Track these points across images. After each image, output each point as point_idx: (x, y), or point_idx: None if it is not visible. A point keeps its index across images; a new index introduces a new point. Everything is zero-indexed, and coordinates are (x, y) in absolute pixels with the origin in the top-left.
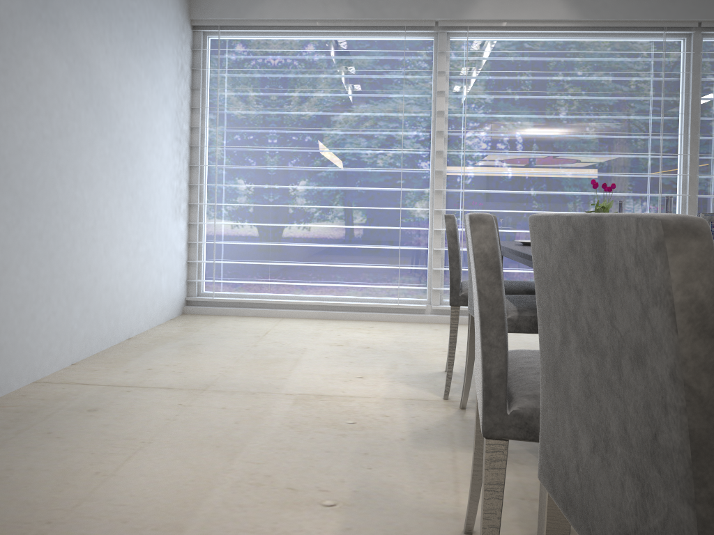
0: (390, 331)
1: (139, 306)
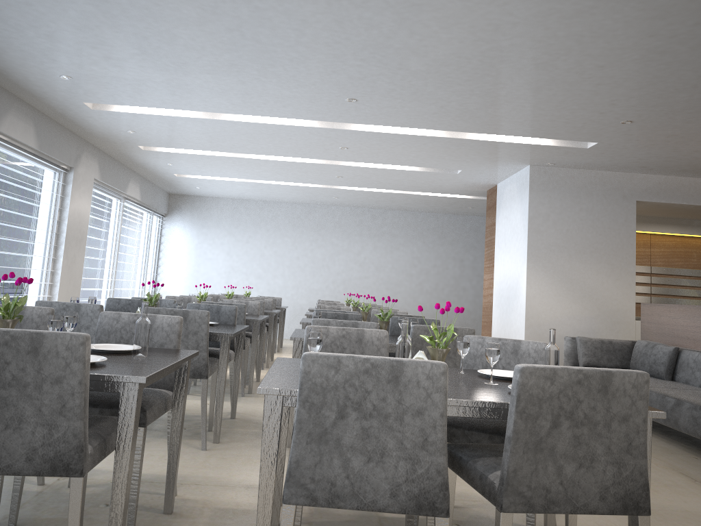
0: None
1: None
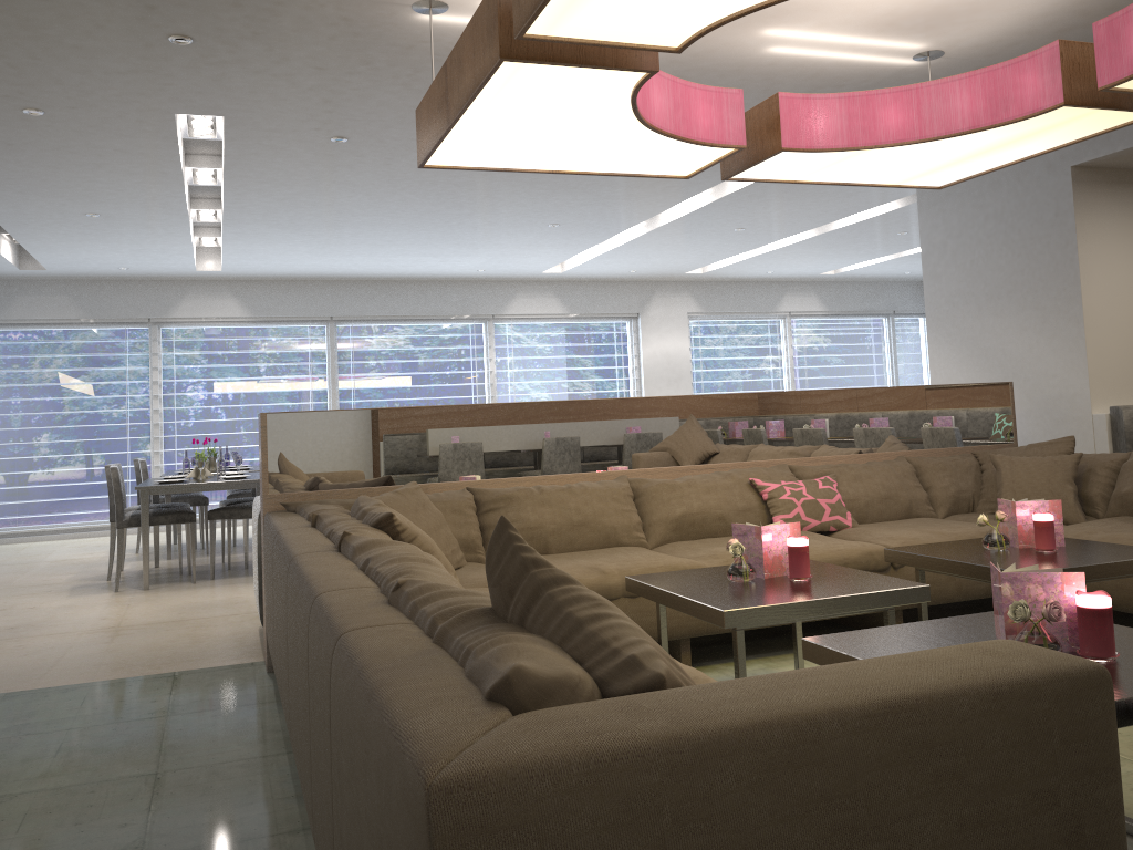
0: None
1: None
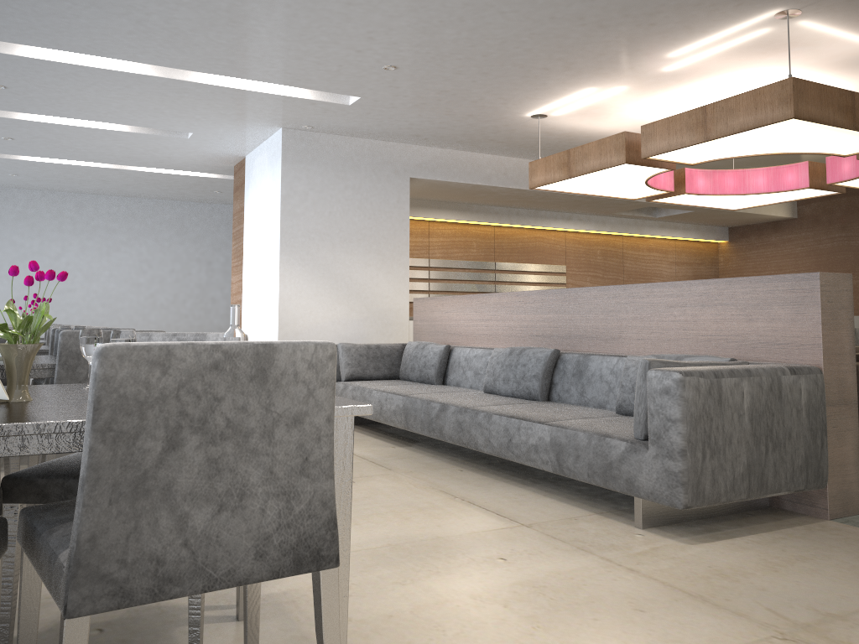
0: None
1: None
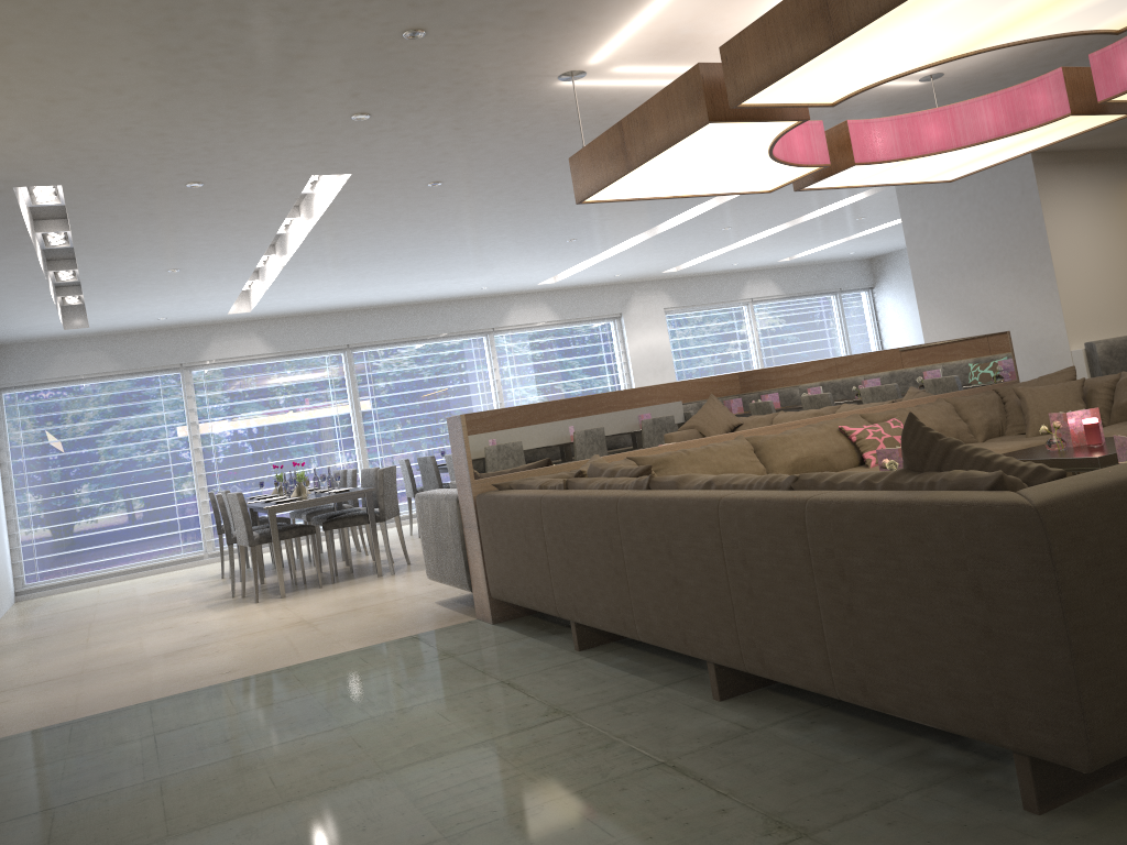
0: (183, 572)
1: (5, 592)
